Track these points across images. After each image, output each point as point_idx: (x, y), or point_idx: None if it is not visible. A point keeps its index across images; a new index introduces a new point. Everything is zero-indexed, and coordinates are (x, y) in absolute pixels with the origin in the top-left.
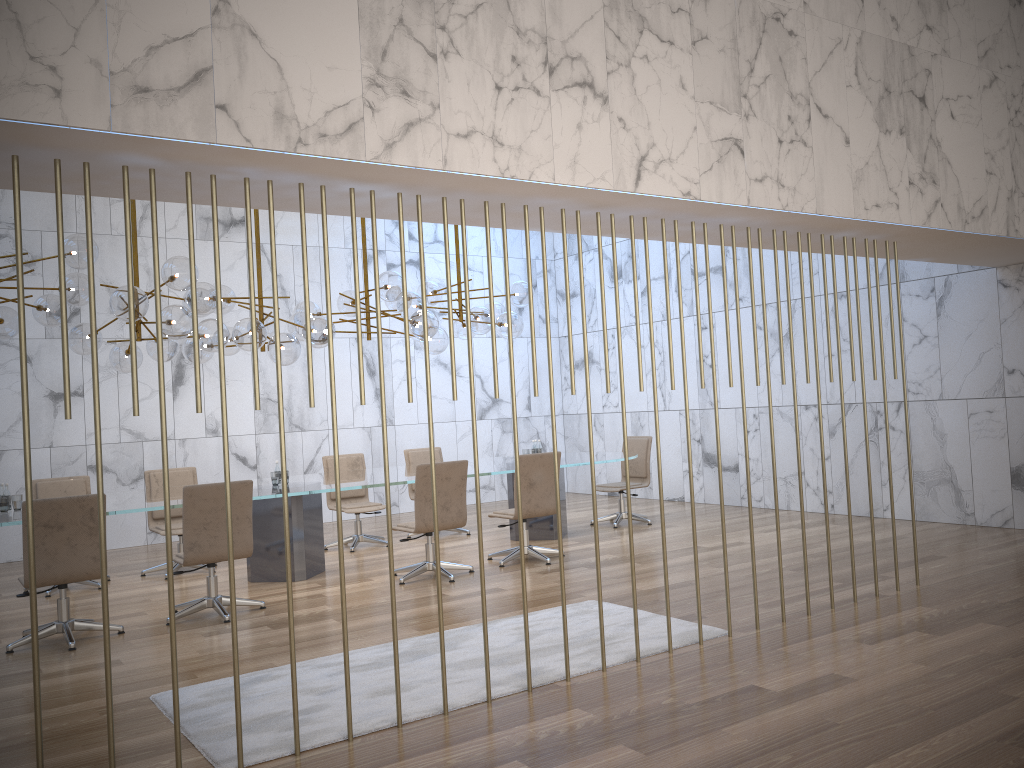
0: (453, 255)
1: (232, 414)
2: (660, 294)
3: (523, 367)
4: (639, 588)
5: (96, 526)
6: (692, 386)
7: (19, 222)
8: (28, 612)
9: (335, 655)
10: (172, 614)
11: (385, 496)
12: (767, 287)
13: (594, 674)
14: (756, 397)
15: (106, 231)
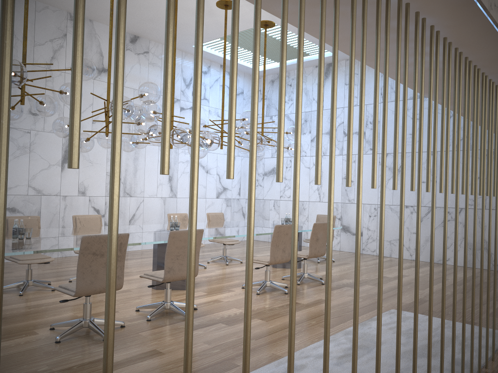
0: (212, 107)
1: (93, 183)
2: (323, 142)
3: (238, 172)
4: (403, 302)
5: (121, 255)
6: (338, 190)
7: (366, 21)
8: (23, 308)
9: (309, 347)
10: (400, 342)
11: (454, 255)
12: (389, 145)
13: (492, 363)
14: (377, 199)
15: (30, 62)
